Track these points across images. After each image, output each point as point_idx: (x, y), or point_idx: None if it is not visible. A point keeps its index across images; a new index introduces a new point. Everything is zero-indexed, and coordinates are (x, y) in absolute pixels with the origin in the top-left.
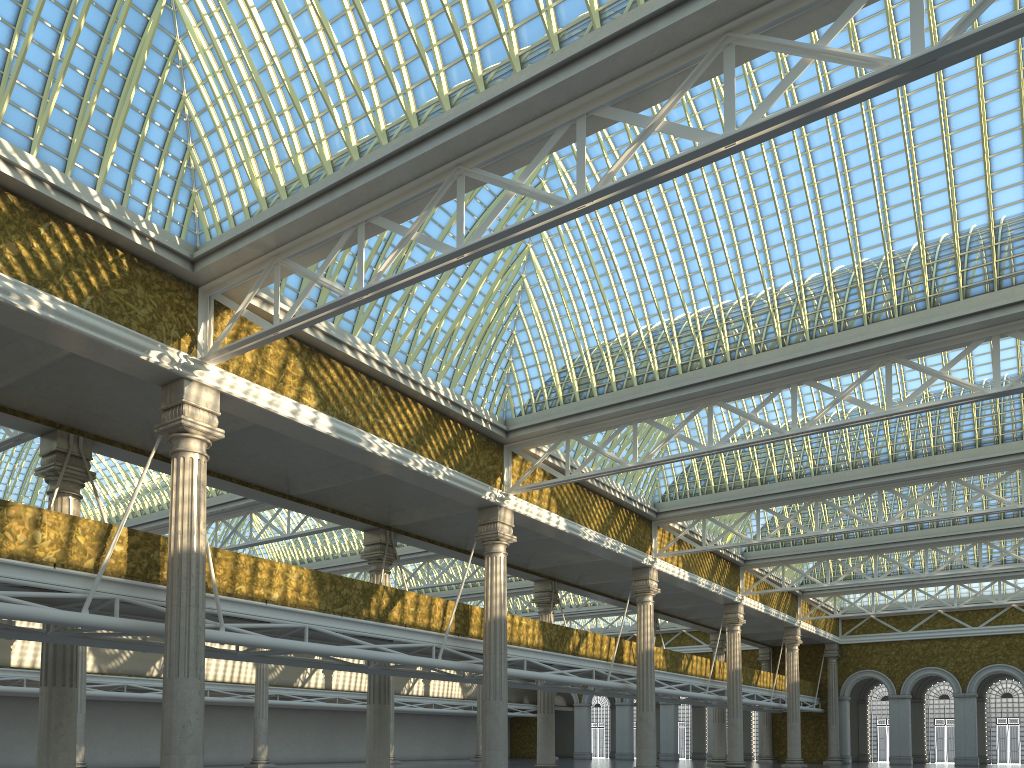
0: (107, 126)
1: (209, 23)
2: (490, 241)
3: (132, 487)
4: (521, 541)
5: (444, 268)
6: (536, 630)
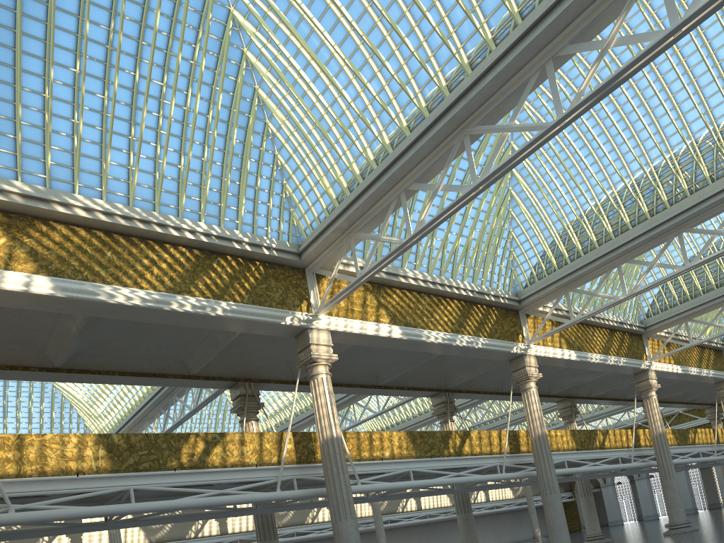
0: (237, 189)
1: (284, 103)
2: (497, 172)
3: (277, 406)
4: (543, 376)
5: (466, 202)
6: (568, 437)
